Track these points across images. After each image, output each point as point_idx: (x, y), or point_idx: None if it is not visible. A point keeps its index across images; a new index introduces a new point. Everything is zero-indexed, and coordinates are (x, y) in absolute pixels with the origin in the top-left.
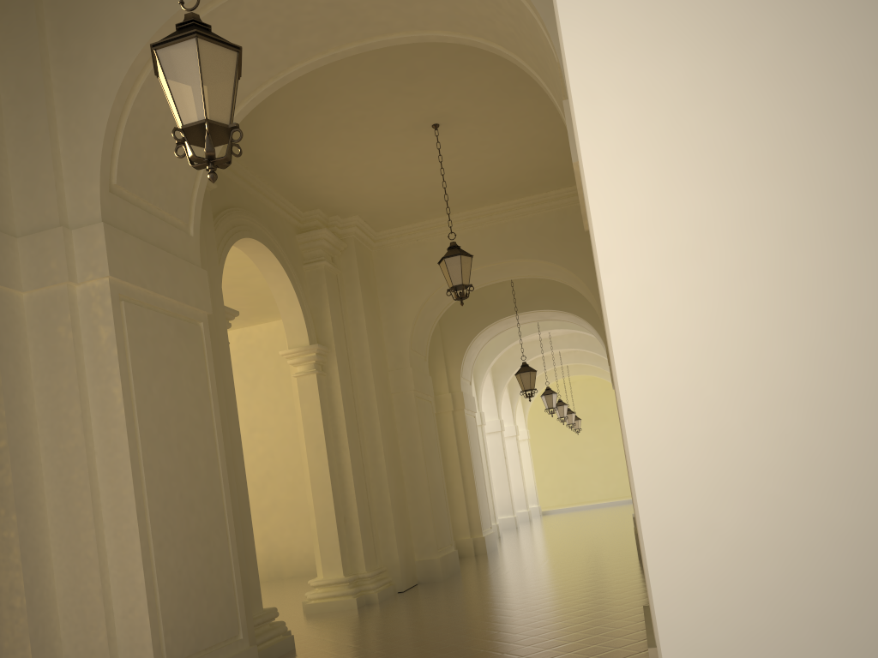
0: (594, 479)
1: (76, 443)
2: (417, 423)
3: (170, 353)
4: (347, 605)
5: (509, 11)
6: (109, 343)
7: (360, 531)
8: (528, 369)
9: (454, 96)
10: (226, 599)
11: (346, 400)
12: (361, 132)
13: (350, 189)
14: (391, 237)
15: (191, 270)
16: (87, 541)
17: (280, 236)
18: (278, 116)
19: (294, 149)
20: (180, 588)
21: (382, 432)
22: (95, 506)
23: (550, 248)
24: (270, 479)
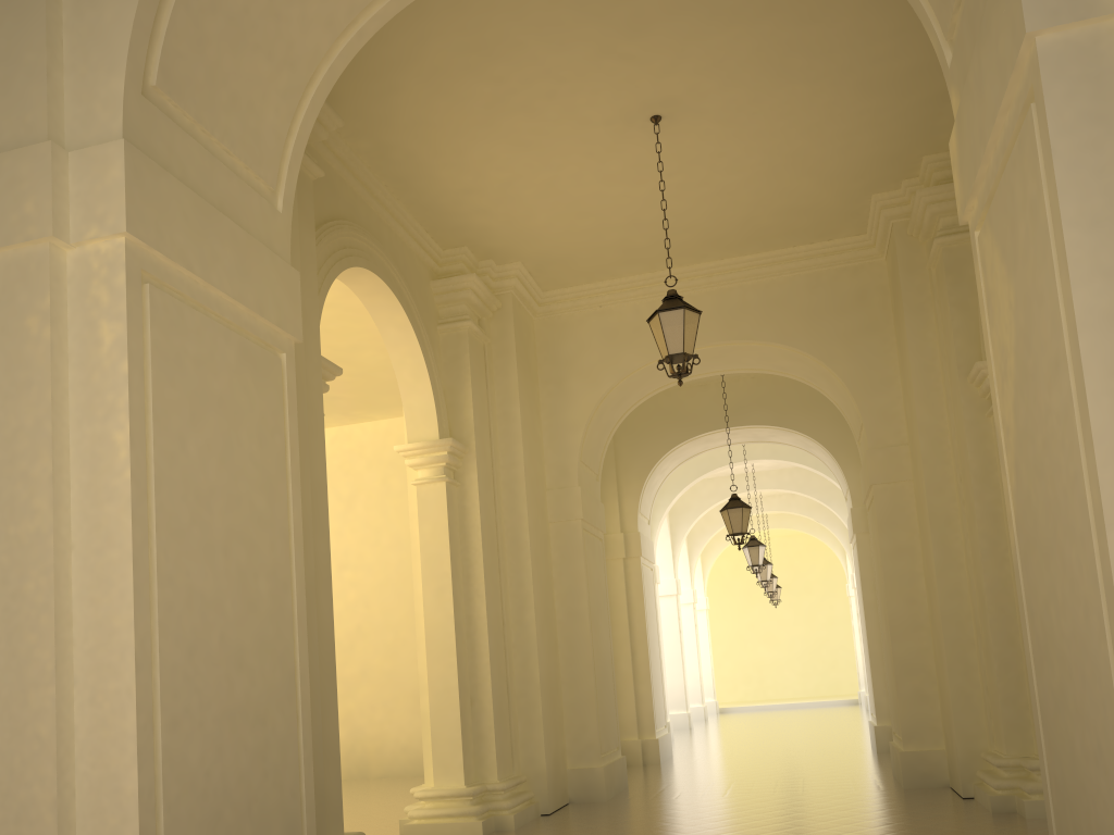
0: (789, 669)
1: (38, 526)
2: (584, 568)
3: (225, 391)
4: (468, 831)
5: None
6: (115, 351)
7: (493, 720)
8: (740, 504)
9: (693, 68)
10: (287, 825)
11: (486, 525)
12: (544, 120)
13: (515, 218)
14: (563, 300)
15: (274, 264)
16: (40, 707)
17: (409, 277)
18: (425, 79)
19: (442, 141)
20: (205, 804)
21: (534, 576)
22: (61, 644)
23: (794, 328)
24: (361, 637)
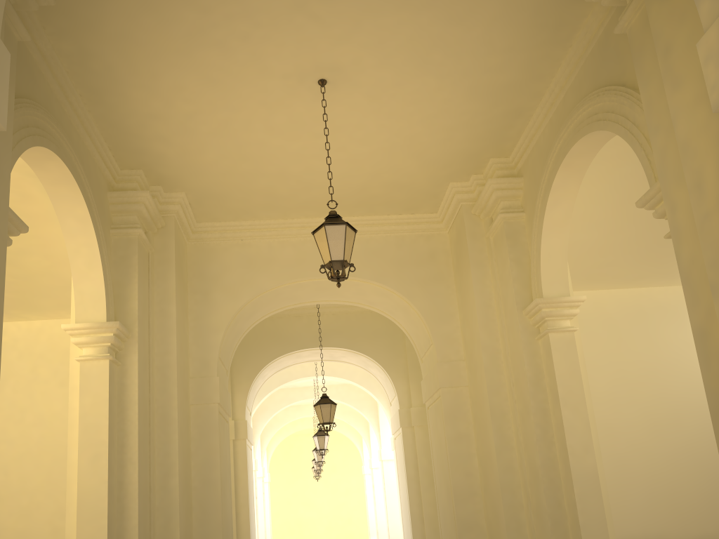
0: (320, 524)
1: None
2: (218, 443)
3: None
4: None
5: None
6: None
7: None
8: (329, 401)
9: (362, 42)
10: None
11: (142, 401)
12: (234, 61)
13: (189, 151)
14: (213, 232)
15: None
16: None
17: (91, 181)
18: None
19: (141, 61)
20: None
21: (179, 447)
22: None
23: (386, 272)
24: None
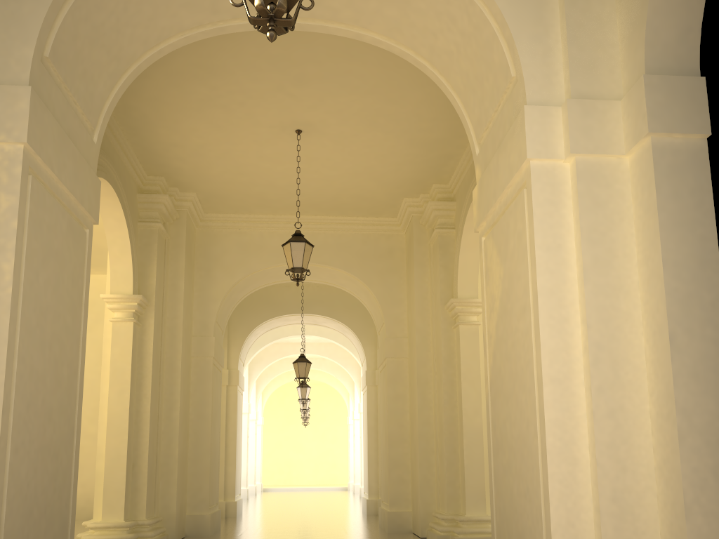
0: (307, 467)
1: None
2: (211, 387)
3: (59, 247)
4: None
5: (463, 29)
6: (8, 213)
7: (147, 479)
8: (305, 360)
9: (326, 110)
10: (61, 524)
11: (155, 353)
12: (234, 116)
13: (200, 167)
14: (216, 221)
15: (90, 174)
16: None
17: (126, 189)
18: (167, 76)
19: (167, 113)
20: (25, 503)
21: (181, 389)
22: None
23: (352, 262)
24: None
